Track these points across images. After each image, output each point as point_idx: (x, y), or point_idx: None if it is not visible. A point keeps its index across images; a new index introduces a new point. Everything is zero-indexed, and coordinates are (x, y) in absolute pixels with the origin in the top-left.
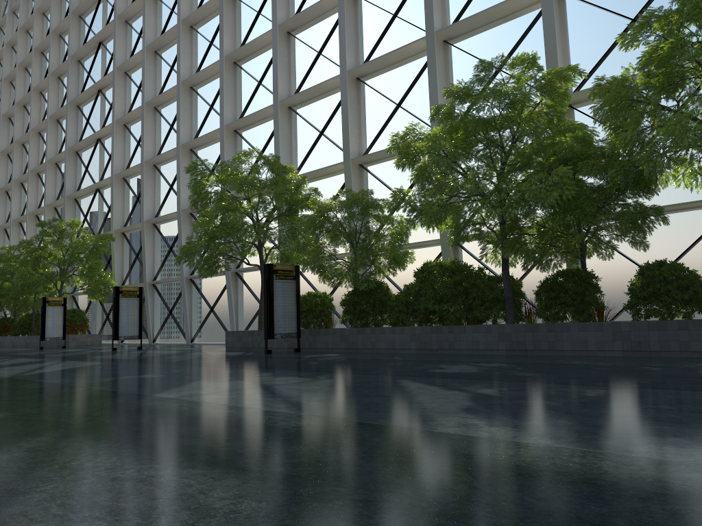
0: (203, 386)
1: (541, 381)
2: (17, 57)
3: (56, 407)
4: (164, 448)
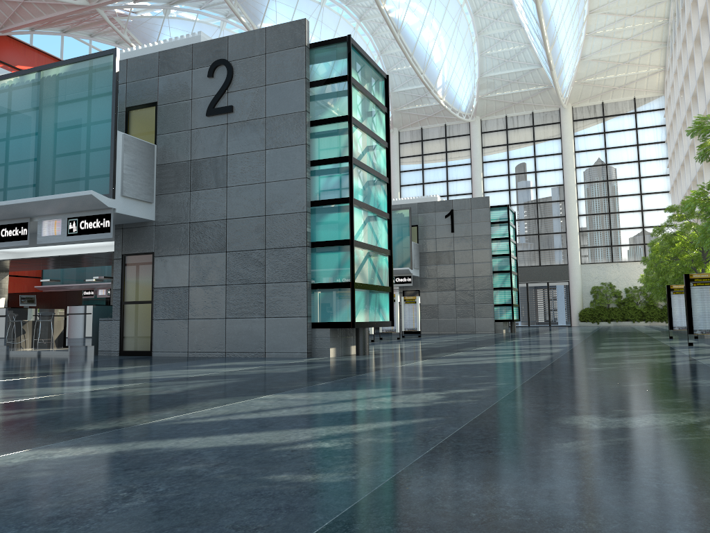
0: (340, 393)
1: (453, 455)
2: (692, 34)
3: (204, 393)
4: (7, 422)
